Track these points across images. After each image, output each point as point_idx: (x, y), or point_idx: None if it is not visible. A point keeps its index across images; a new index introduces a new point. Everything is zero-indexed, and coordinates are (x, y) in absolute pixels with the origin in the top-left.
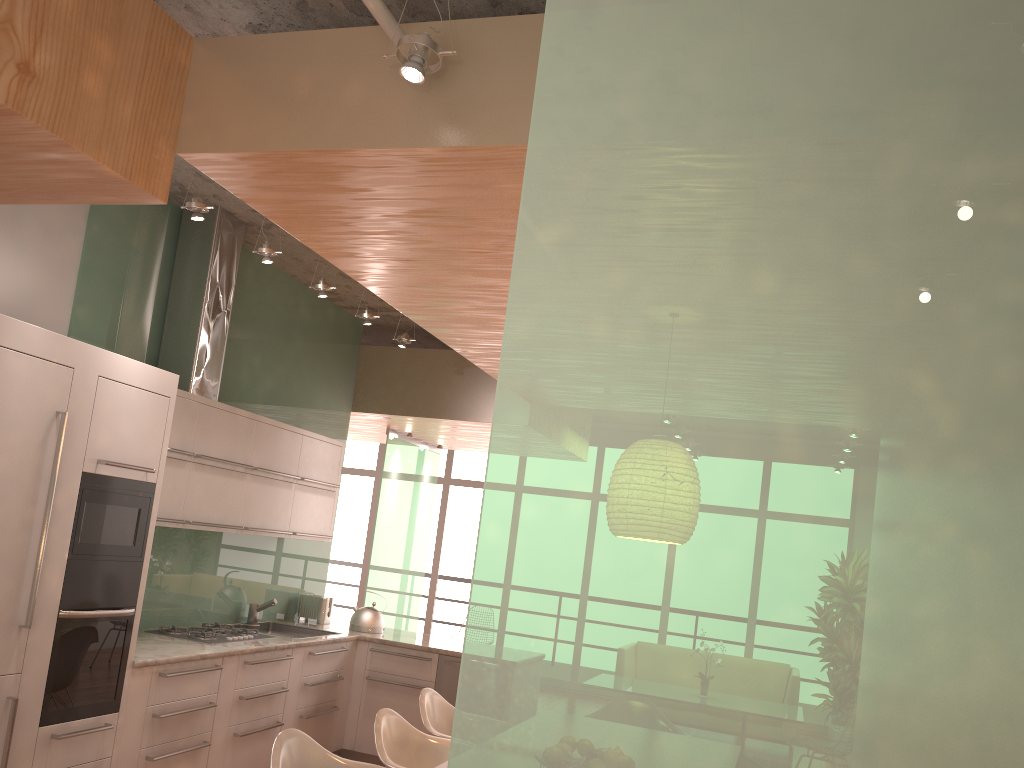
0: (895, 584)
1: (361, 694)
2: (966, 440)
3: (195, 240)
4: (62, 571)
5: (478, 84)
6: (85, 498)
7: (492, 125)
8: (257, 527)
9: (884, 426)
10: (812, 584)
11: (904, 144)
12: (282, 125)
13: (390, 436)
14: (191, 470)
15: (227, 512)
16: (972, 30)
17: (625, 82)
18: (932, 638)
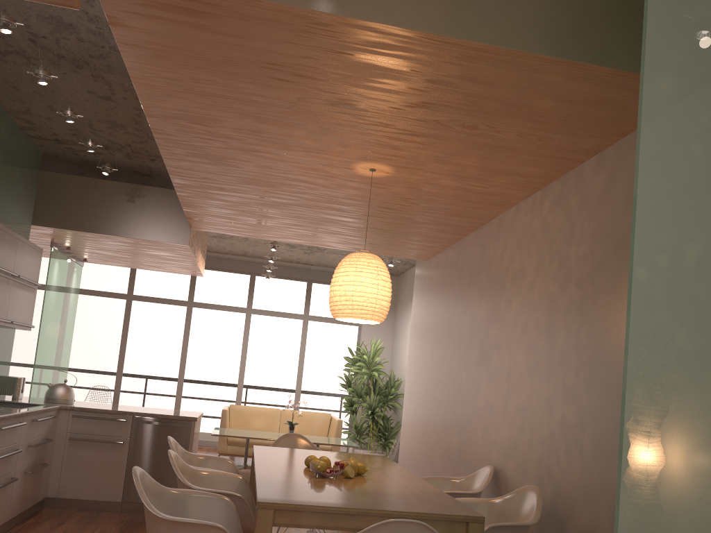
0: None
1: (63, 452)
2: None
3: None
4: None
5: None
6: None
7: (376, 7)
8: None
9: None
10: None
11: None
12: None
13: (53, 248)
14: None
15: None
16: None
17: None
18: None
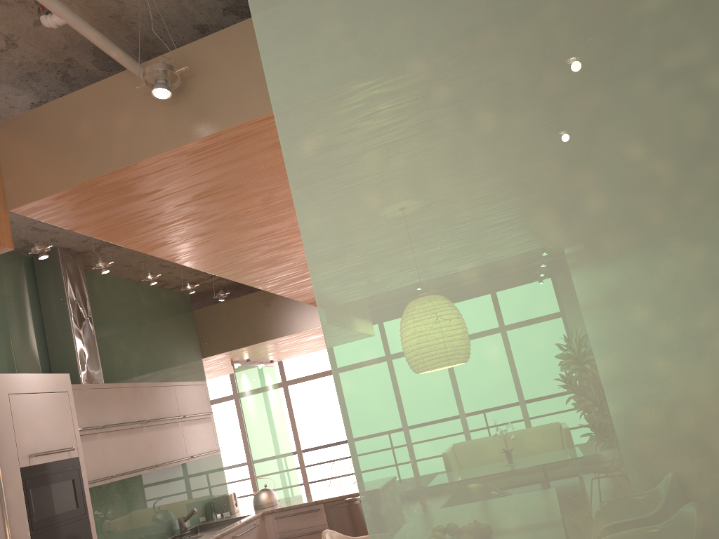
0: (675, 309)
1: None
2: (685, 180)
3: (49, 276)
4: None
5: (211, 86)
6: (29, 486)
7: (232, 111)
8: (164, 462)
9: (619, 193)
10: (611, 333)
11: None
12: (80, 163)
13: (235, 366)
14: (102, 438)
15: (138, 459)
16: None
17: (324, 12)
18: None
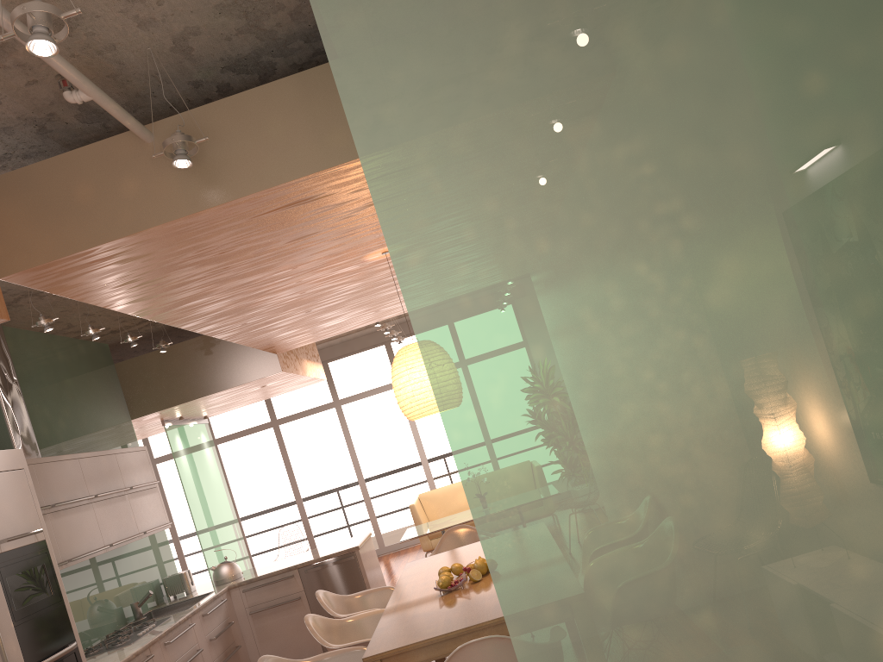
0: (668, 370)
1: (251, 628)
2: (671, 288)
3: None
4: (15, 638)
5: (225, 152)
6: (4, 575)
7: (249, 178)
8: (117, 541)
9: (631, 296)
10: (631, 388)
11: (581, 149)
12: (82, 229)
13: (167, 426)
14: (52, 519)
15: (91, 539)
16: (590, 80)
17: (418, 159)
18: (695, 388)
